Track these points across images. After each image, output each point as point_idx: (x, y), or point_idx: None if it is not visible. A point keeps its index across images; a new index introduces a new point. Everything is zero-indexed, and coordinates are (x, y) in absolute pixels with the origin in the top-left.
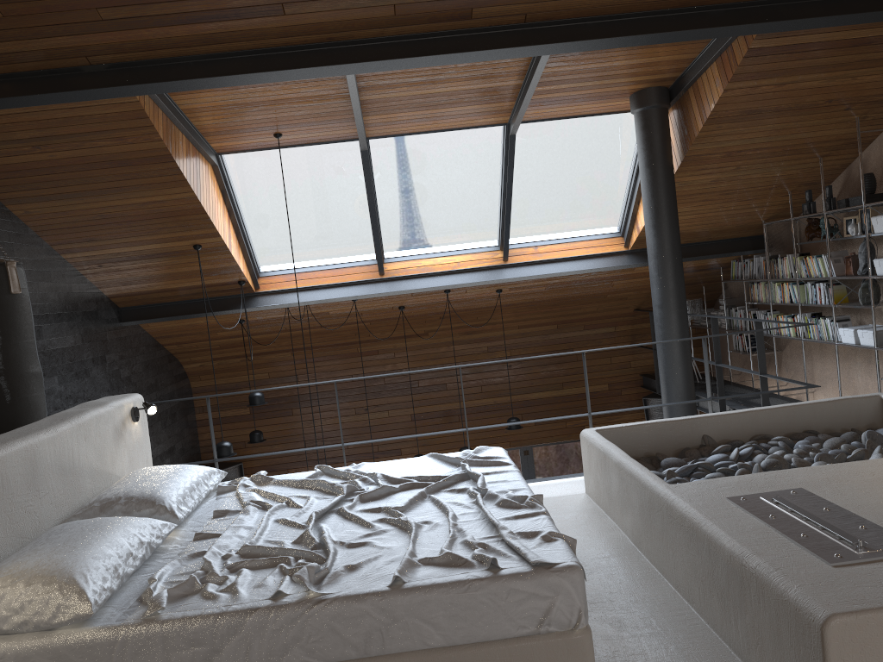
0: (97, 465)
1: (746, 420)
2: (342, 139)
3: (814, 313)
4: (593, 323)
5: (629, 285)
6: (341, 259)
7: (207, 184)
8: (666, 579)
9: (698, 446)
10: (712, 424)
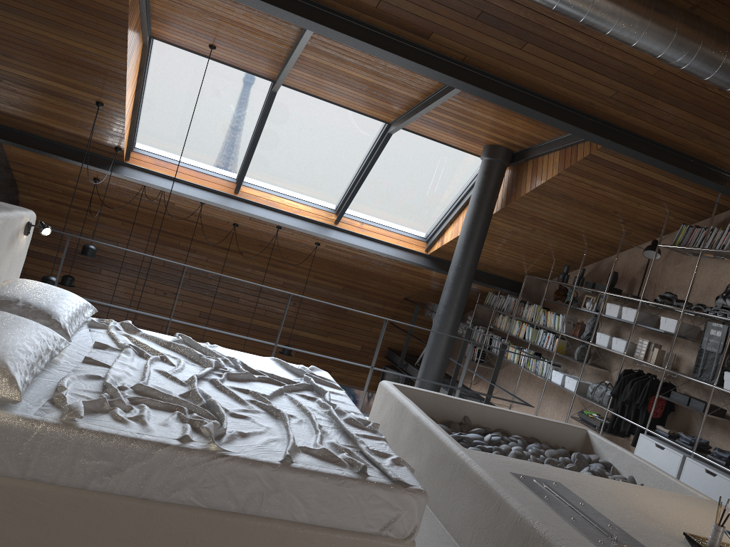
0: None
1: (497, 415)
2: (260, 75)
3: (537, 352)
4: (370, 296)
5: (411, 279)
6: (208, 166)
7: (135, 58)
8: (436, 517)
9: (458, 423)
10: (474, 410)
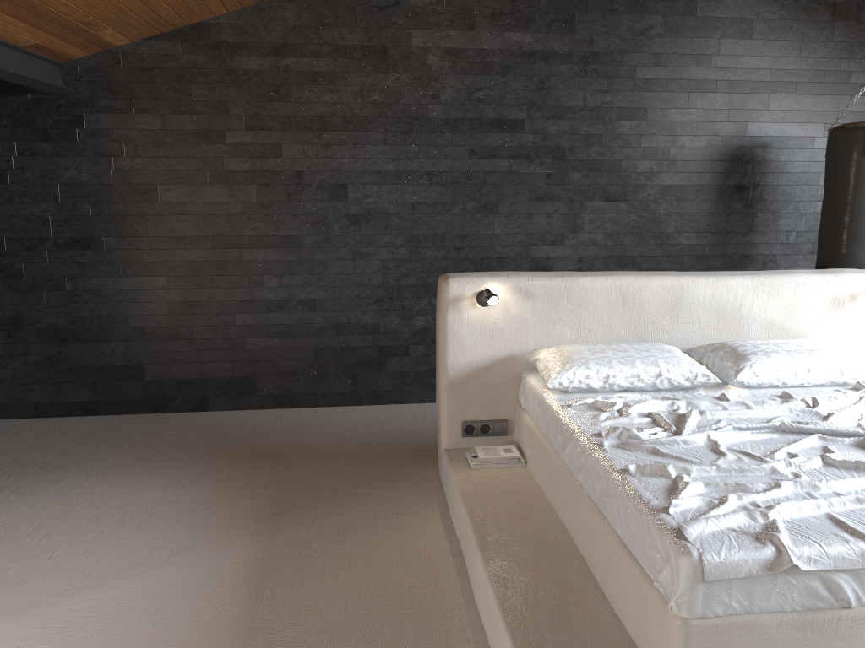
0: (782, 322)
1: None
2: None
3: None
4: None
5: None
6: None
7: None
8: None
9: None
10: None
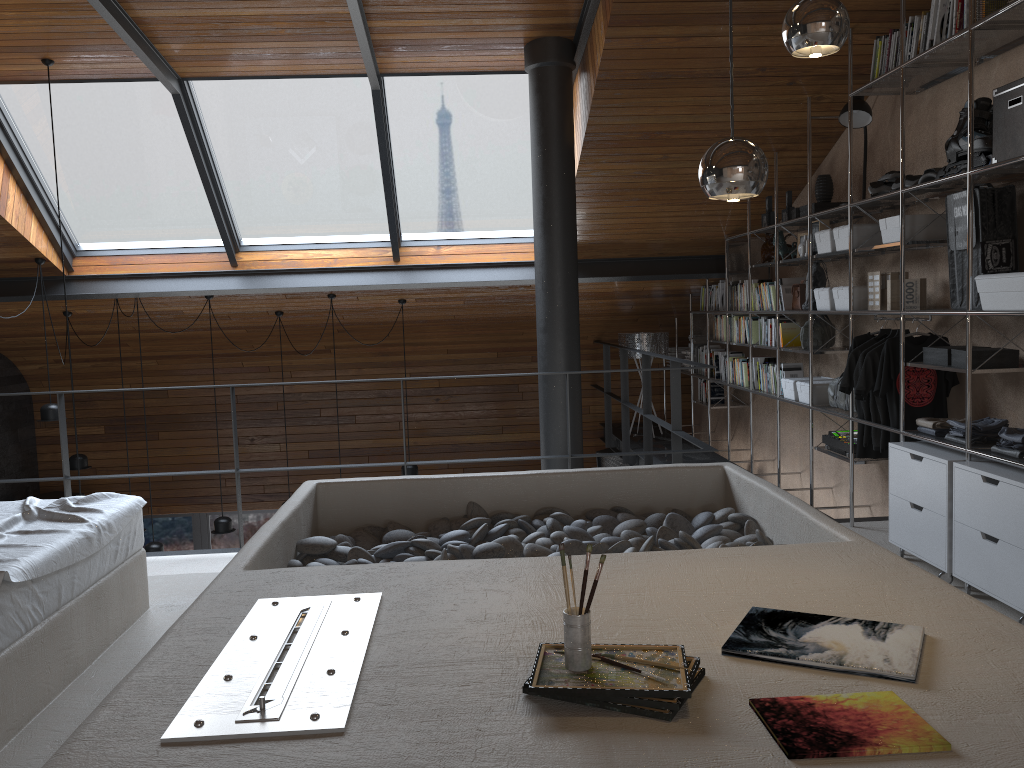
0: None
1: (532, 486)
2: (148, 77)
3: (769, 358)
4: None
5: None
6: (185, 242)
7: None
8: None
9: (461, 517)
10: (483, 488)
